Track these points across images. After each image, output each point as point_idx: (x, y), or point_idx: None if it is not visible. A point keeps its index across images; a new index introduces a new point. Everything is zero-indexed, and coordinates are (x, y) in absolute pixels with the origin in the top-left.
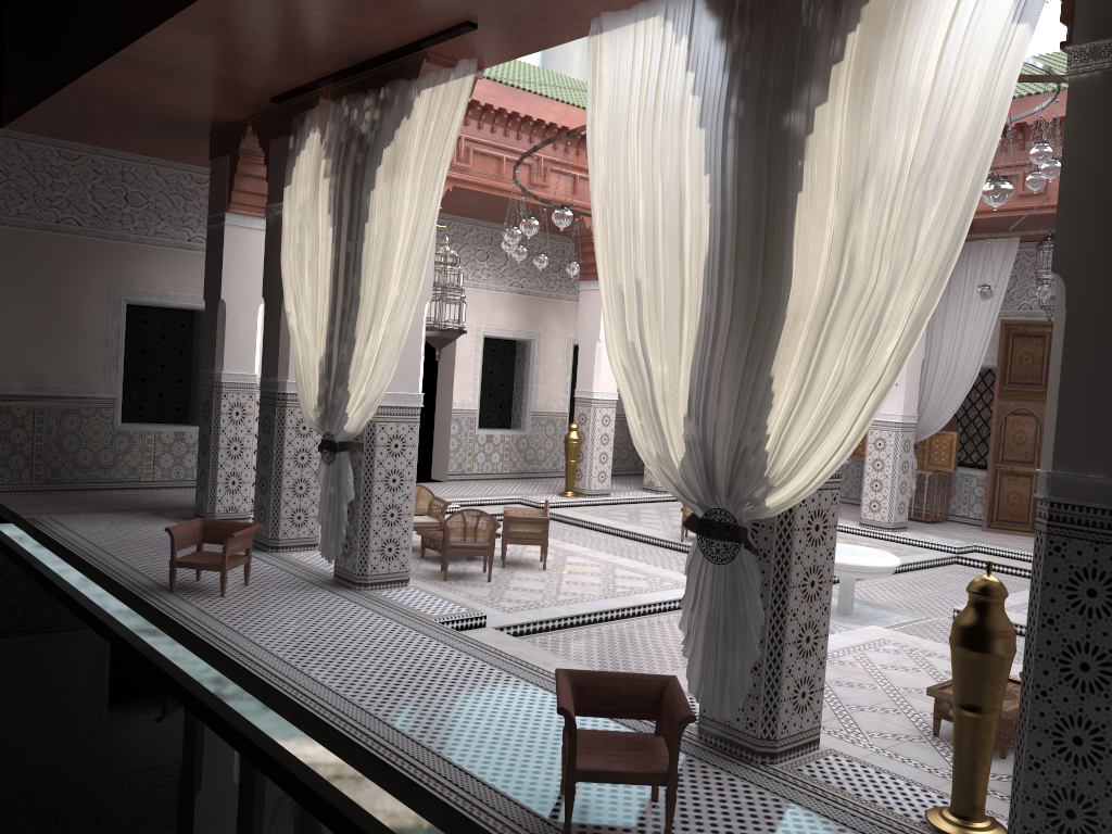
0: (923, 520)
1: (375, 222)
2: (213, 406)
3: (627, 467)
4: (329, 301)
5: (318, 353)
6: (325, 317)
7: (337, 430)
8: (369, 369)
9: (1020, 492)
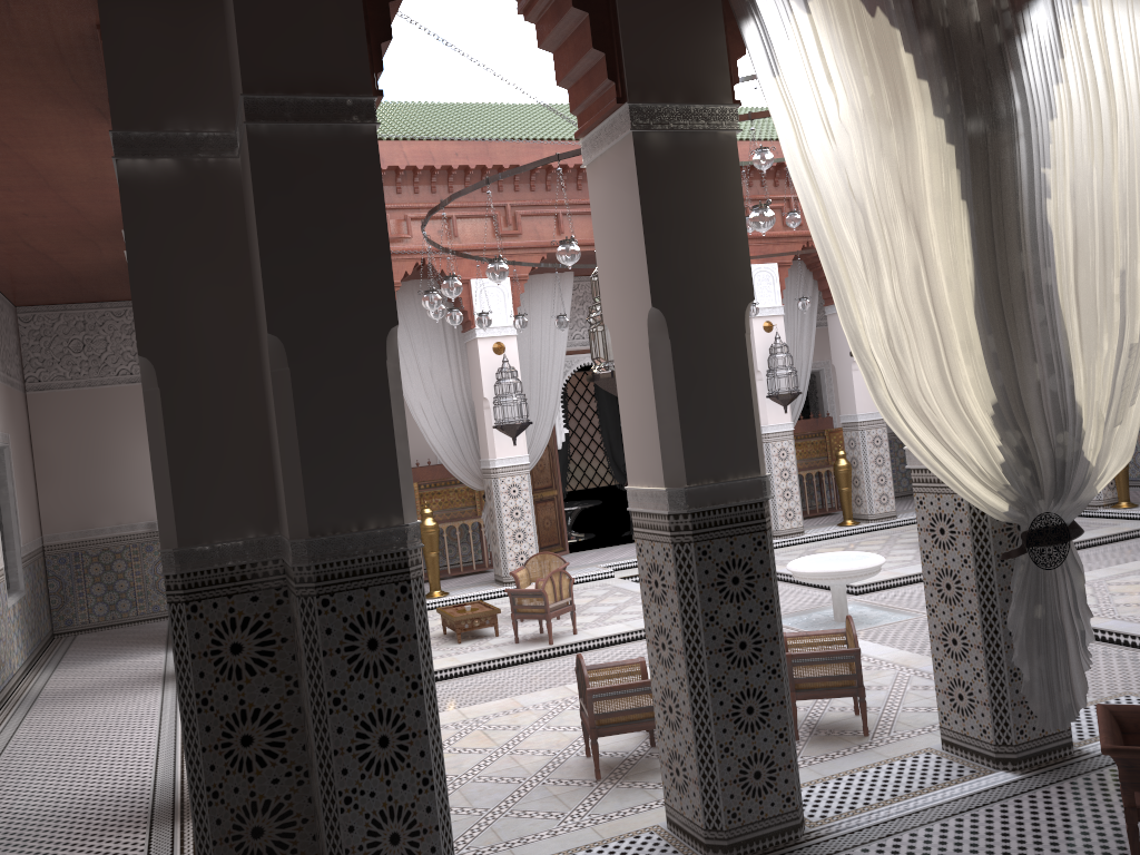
0: (471, 572)
1: (1068, 169)
2: (416, 619)
3: (37, 641)
4: (978, 296)
5: (976, 388)
6: (974, 325)
7: (1071, 503)
8: (1127, 390)
9: (550, 516)
